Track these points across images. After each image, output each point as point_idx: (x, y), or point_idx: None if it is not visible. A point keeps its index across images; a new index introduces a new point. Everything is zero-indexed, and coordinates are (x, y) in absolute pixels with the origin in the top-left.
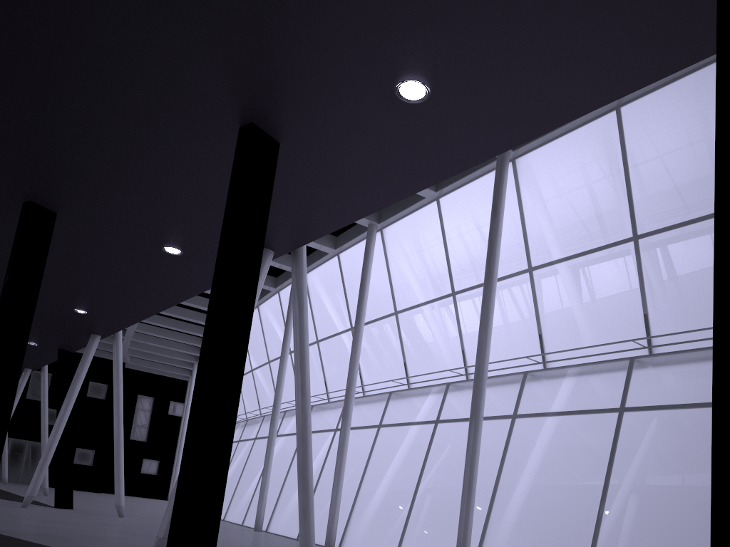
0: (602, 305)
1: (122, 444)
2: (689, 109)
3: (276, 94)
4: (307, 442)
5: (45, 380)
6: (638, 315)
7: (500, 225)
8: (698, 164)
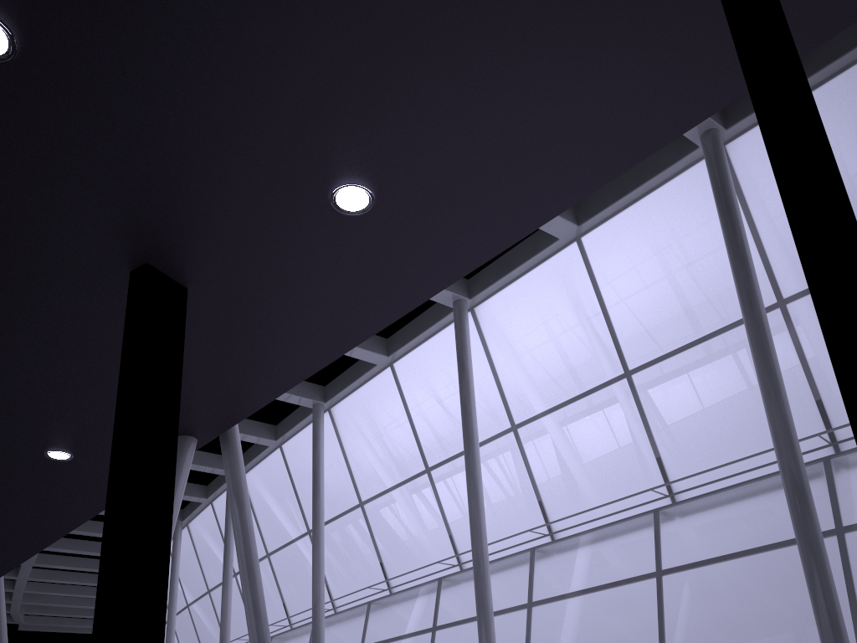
0: (597, 462)
1: None
2: (643, 247)
3: (175, 220)
4: None
5: None
6: (639, 468)
7: (470, 380)
8: (664, 300)
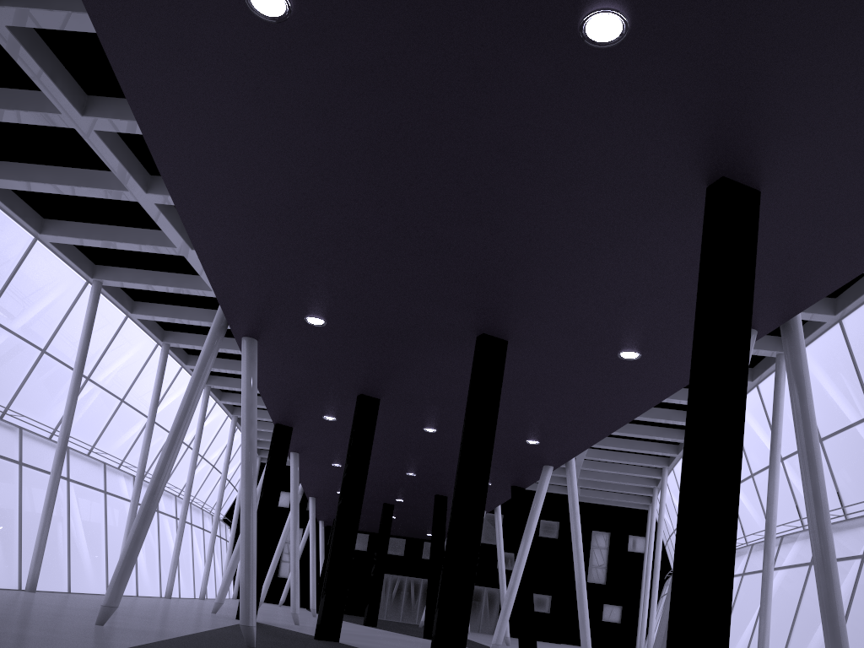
0: None
1: (584, 585)
2: None
3: (753, 131)
4: (831, 571)
5: (499, 521)
6: None
7: None
8: None
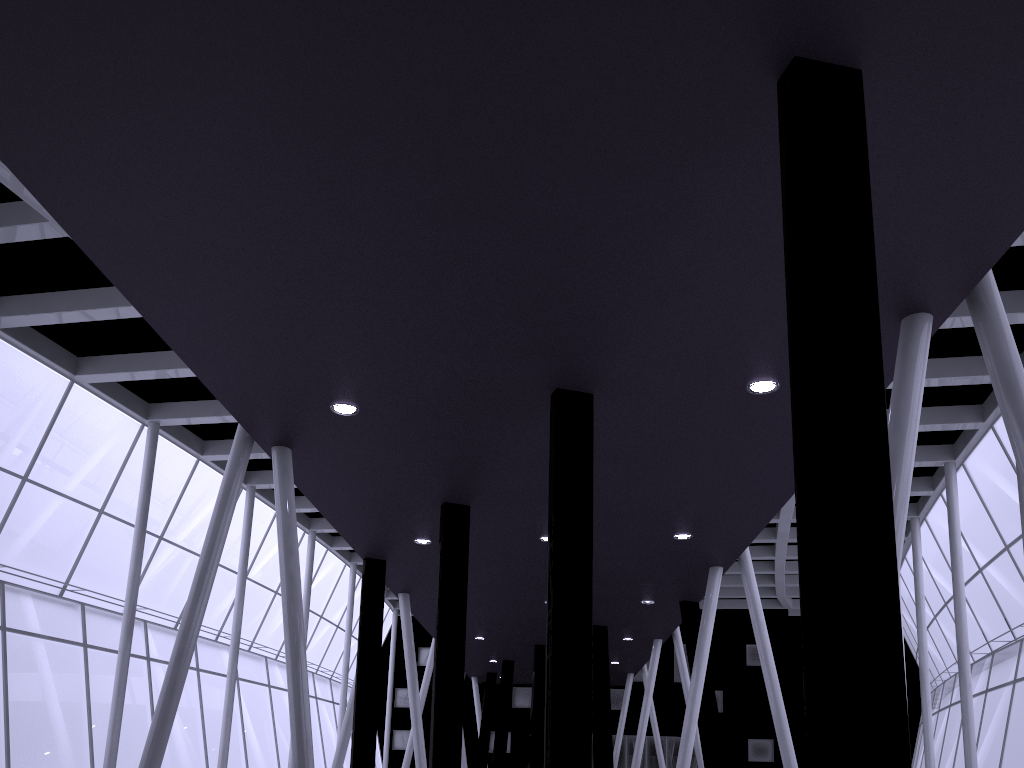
0: None
1: (784, 718)
2: None
3: None
4: None
5: (681, 650)
6: None
7: None
8: None
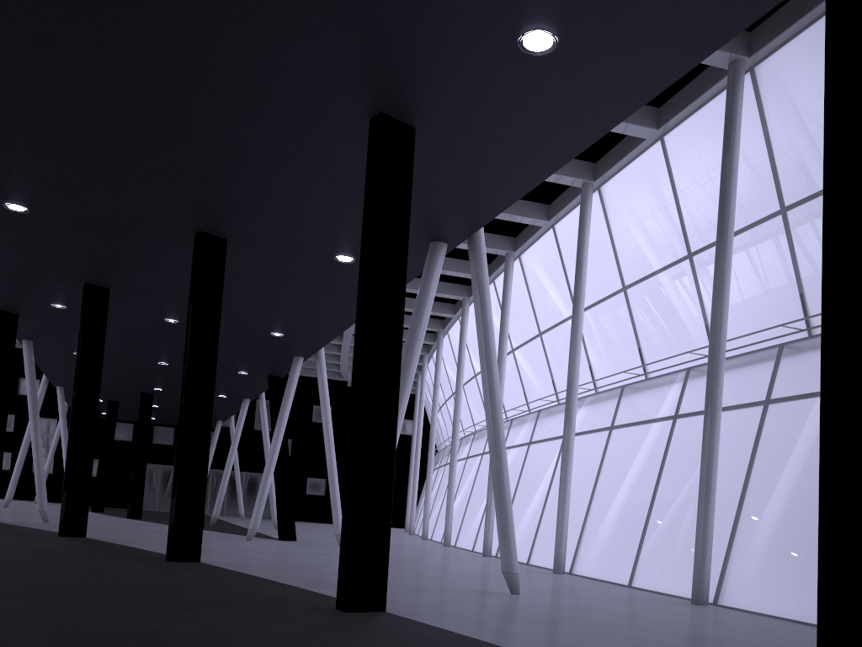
0: None
1: (335, 470)
2: None
3: (395, 78)
4: (500, 454)
5: (264, 409)
6: None
7: (734, 160)
8: None
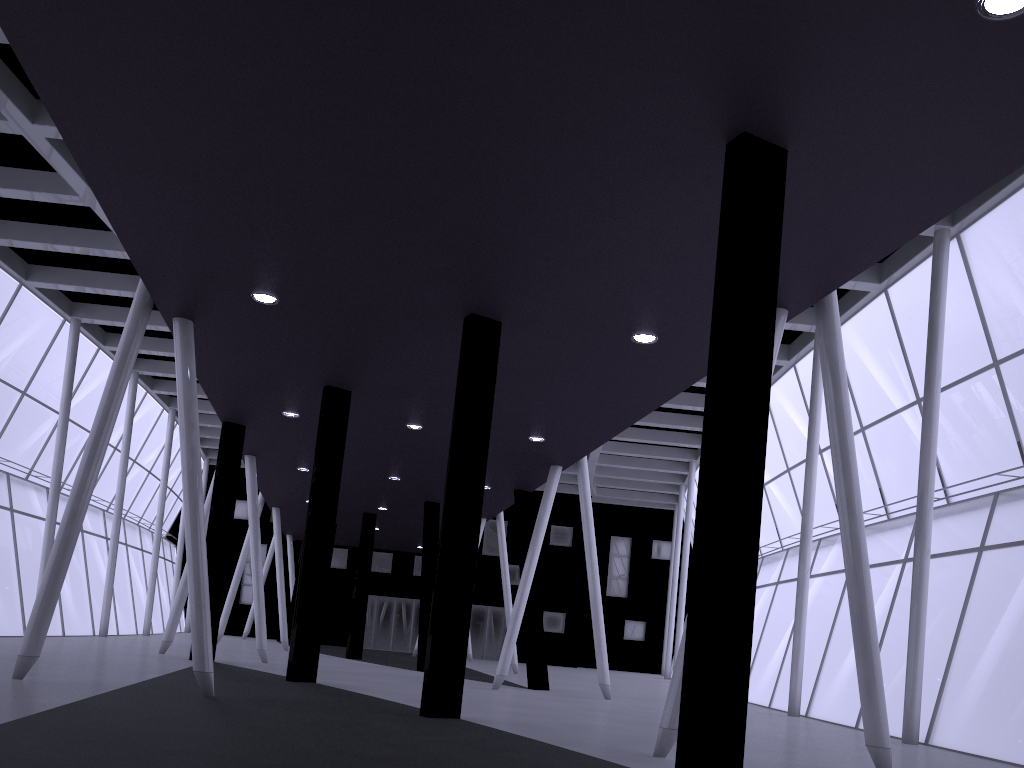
0: None
1: (599, 603)
2: None
3: (778, 79)
4: (864, 585)
5: (502, 530)
6: None
7: None
8: None
